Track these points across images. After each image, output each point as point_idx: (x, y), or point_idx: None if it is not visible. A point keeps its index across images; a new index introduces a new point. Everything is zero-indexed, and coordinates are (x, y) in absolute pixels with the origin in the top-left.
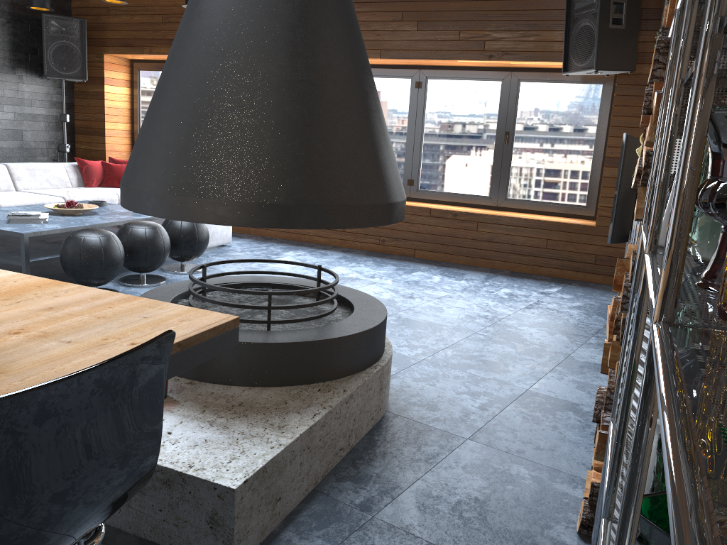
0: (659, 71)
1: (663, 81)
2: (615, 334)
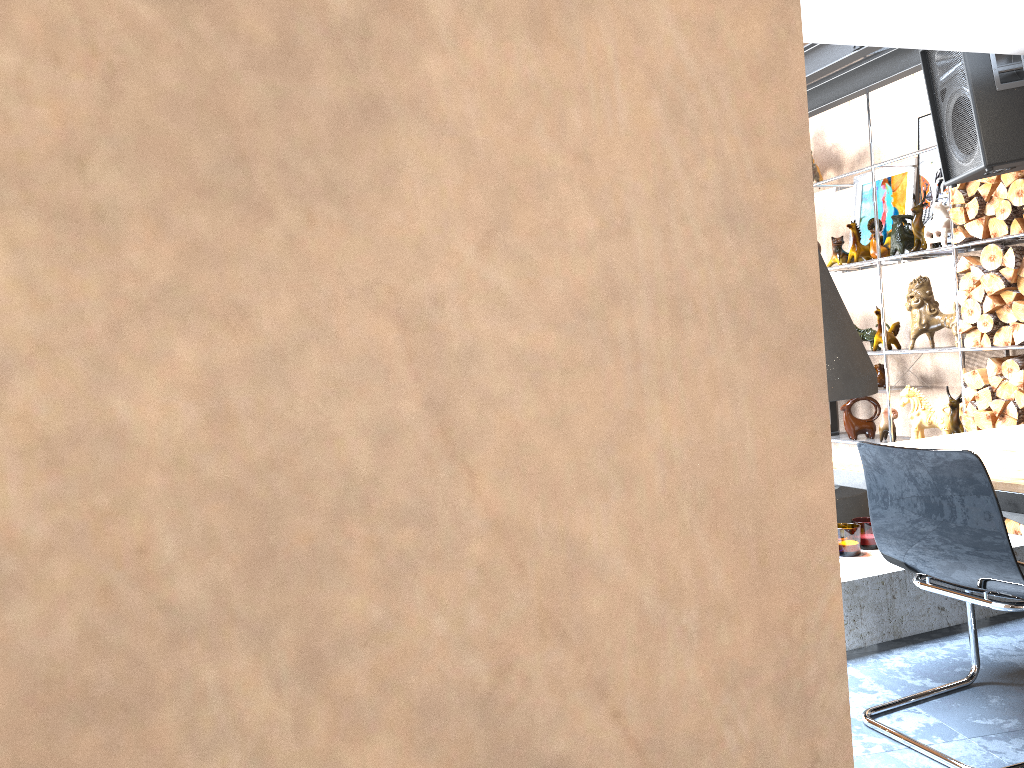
0: (1017, 263)
1: (1018, 268)
2: (1019, 418)
